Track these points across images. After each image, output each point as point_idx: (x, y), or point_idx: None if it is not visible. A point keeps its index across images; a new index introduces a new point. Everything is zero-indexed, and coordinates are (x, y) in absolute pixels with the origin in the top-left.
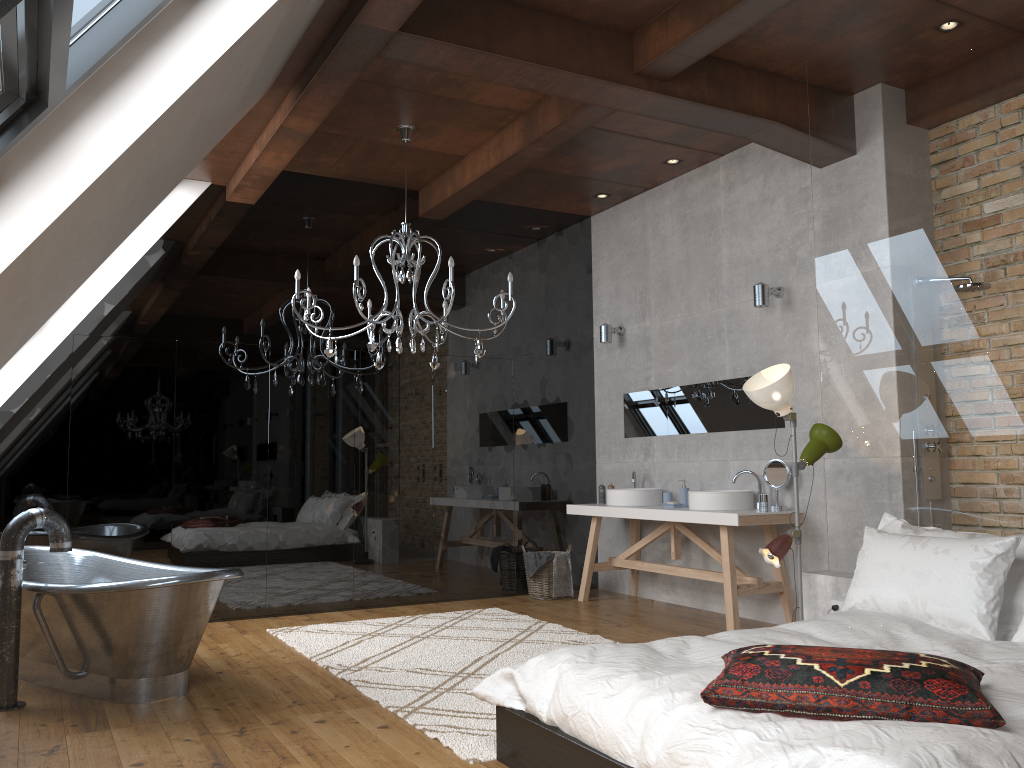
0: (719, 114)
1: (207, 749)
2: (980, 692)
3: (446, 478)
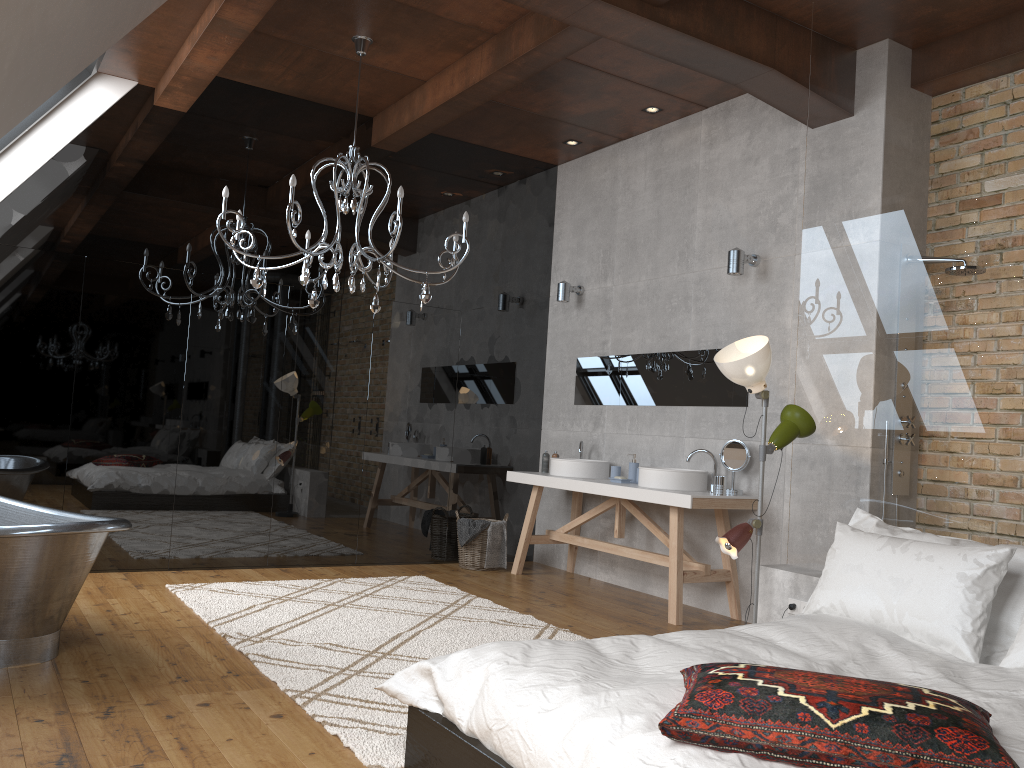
0: (713, 53)
1: (60, 734)
2: (1002, 747)
3: (380, 433)
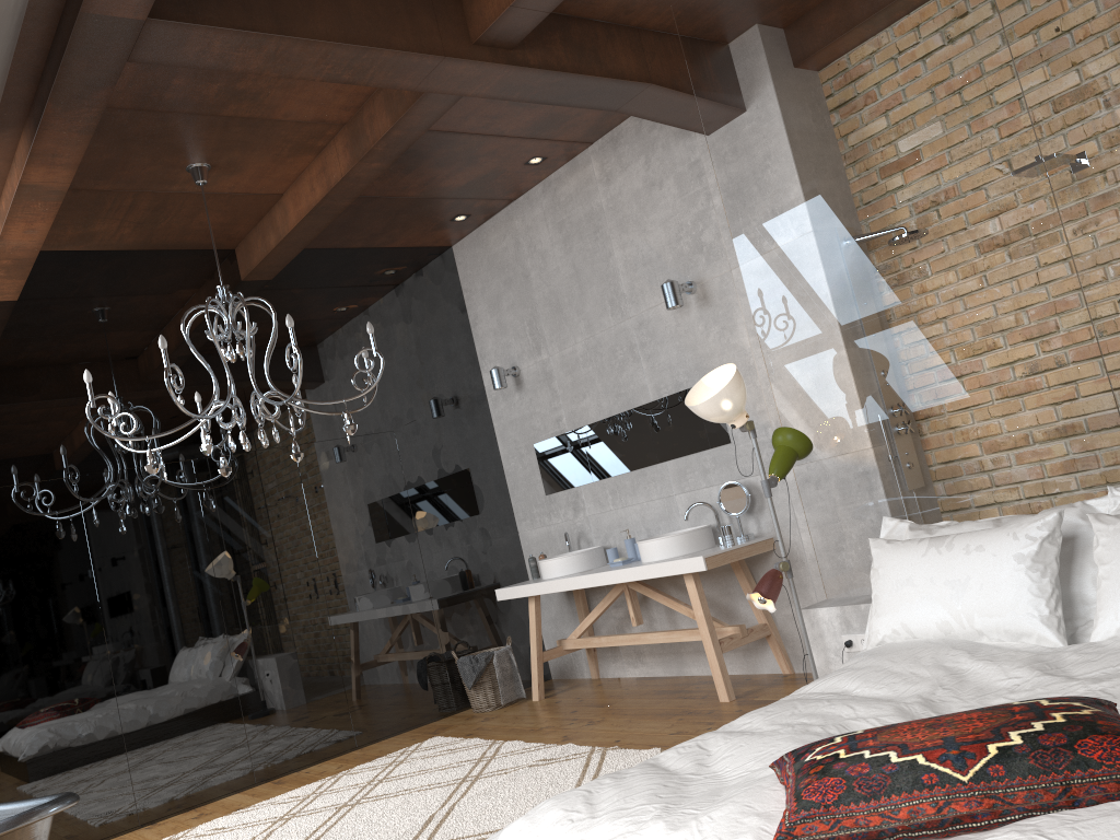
0: (584, 83)
1: None
2: None
3: (342, 592)
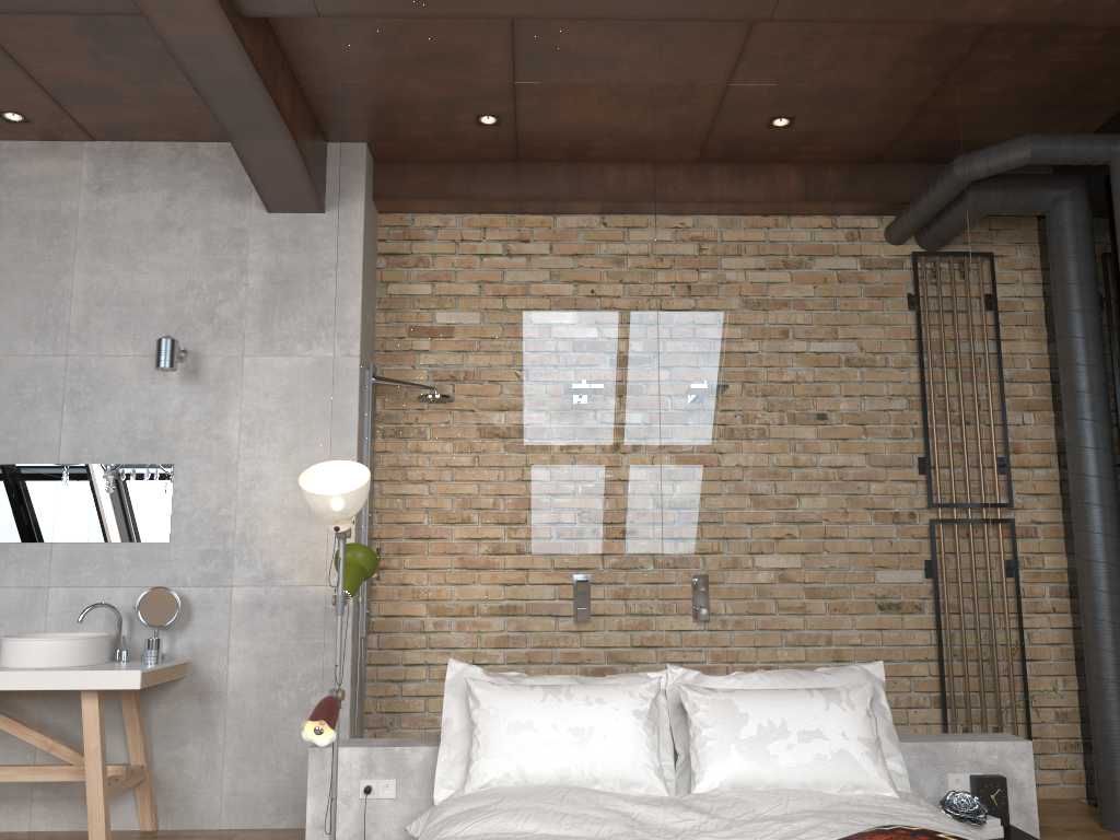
0: (254, 96)
1: None
2: None
3: None
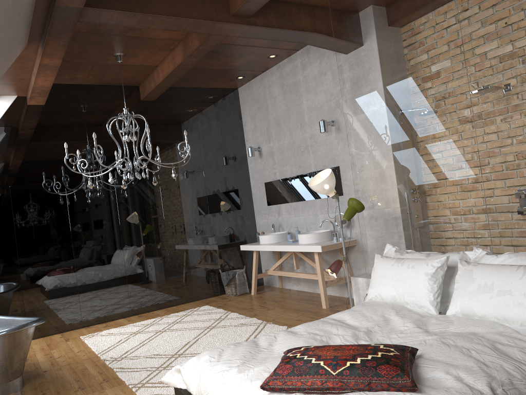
0: (284, 32)
1: None
2: (407, 370)
3: (174, 239)
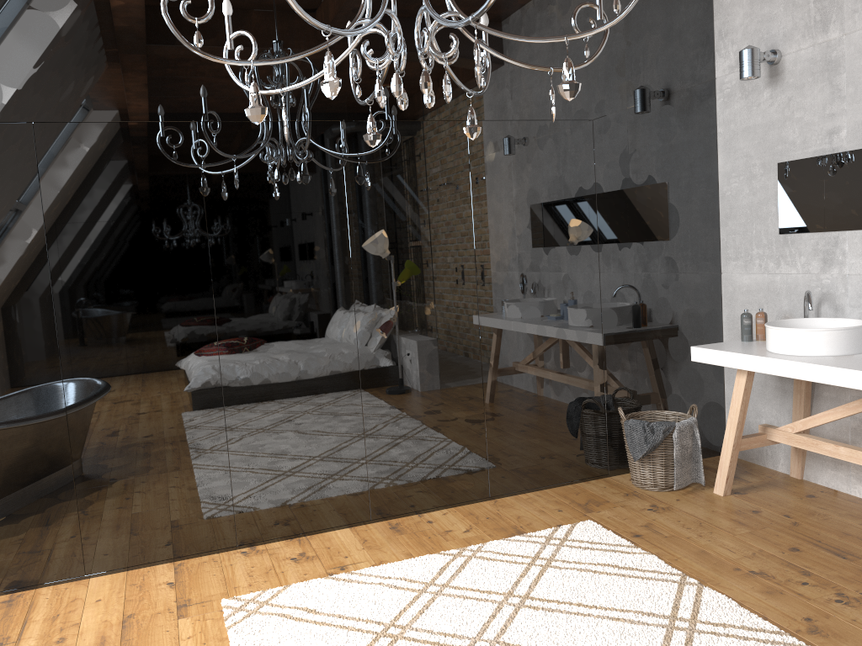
0: None
1: None
2: None
3: (499, 315)
